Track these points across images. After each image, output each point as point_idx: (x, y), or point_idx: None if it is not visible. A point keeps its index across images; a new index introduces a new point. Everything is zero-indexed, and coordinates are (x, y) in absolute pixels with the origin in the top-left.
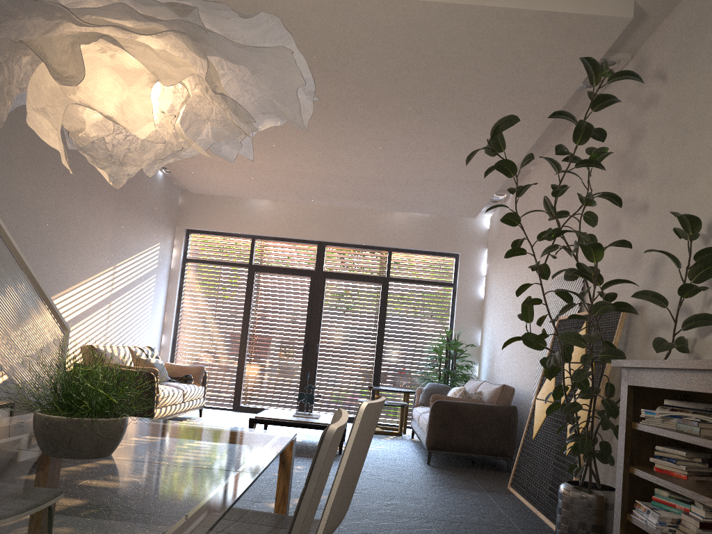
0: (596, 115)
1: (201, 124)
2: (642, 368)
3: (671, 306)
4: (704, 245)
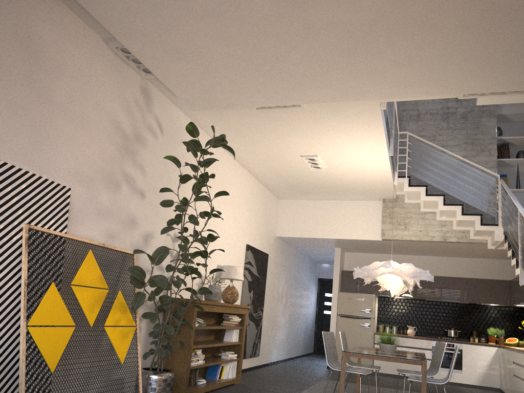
0: (95, 53)
1: (378, 276)
2: (203, 303)
3: None
4: (172, 242)
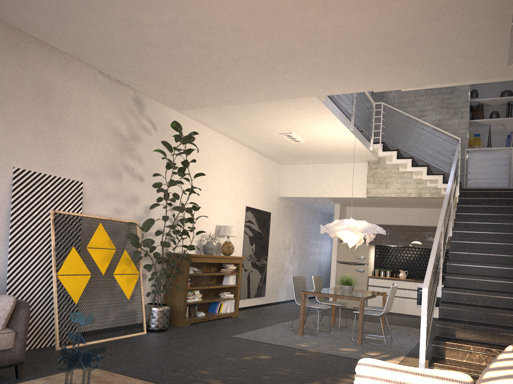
0: (94, 82)
1: (337, 231)
2: (196, 256)
3: (155, 228)
4: (170, 211)
